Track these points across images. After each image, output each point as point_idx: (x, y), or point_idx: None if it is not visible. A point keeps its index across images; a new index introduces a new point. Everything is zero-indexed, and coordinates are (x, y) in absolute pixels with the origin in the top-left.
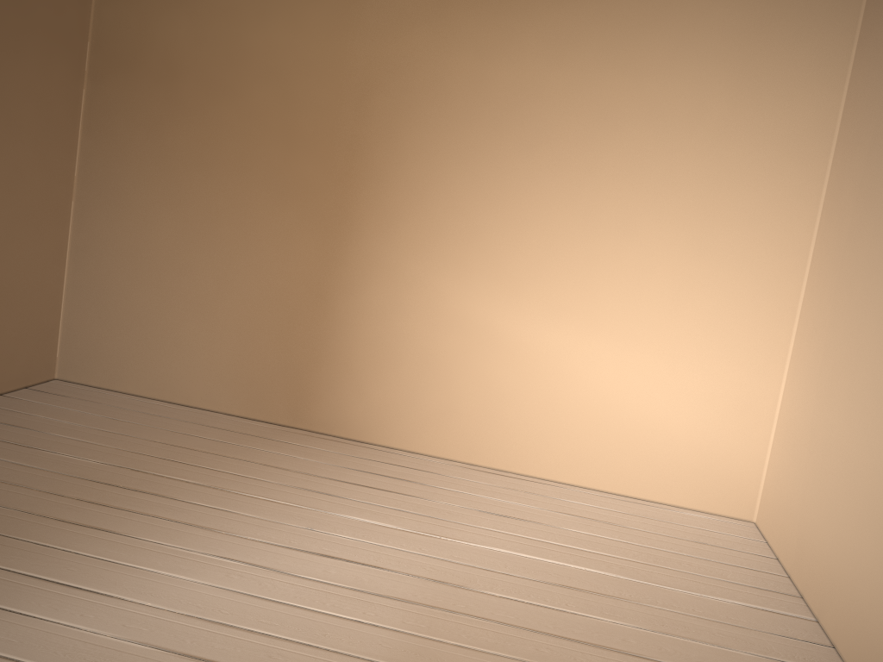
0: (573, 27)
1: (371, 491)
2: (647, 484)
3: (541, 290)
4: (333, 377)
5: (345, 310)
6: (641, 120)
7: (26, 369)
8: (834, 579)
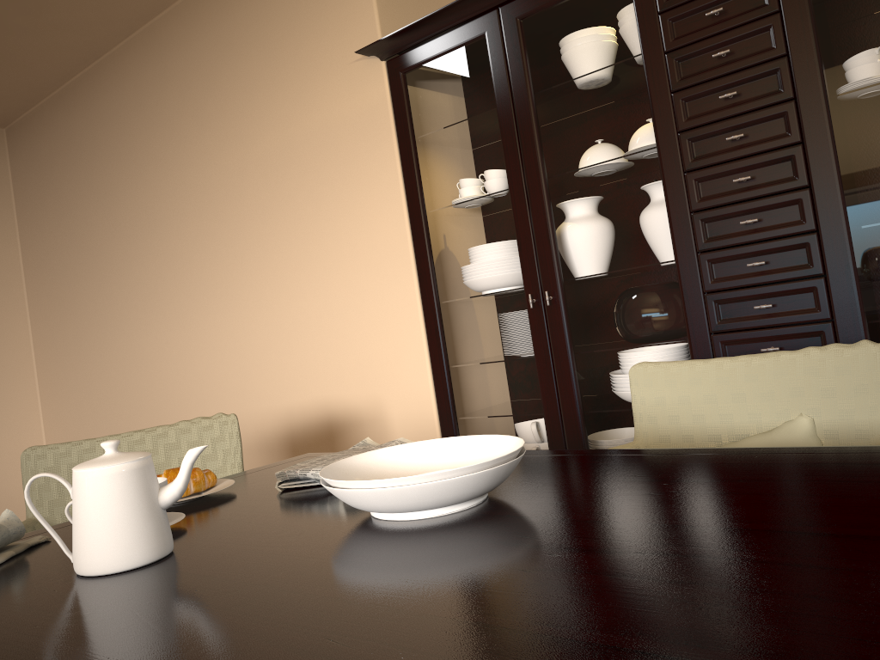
0: None
1: None
2: None
3: None
4: None
5: None
6: None
7: None
8: None
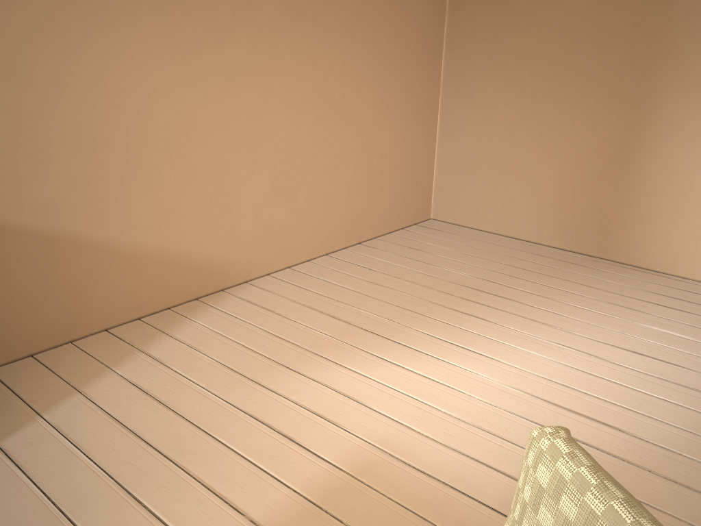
0: None
1: (668, 310)
2: None
3: None
4: (634, 221)
5: (645, 168)
6: None
7: (415, 212)
8: None
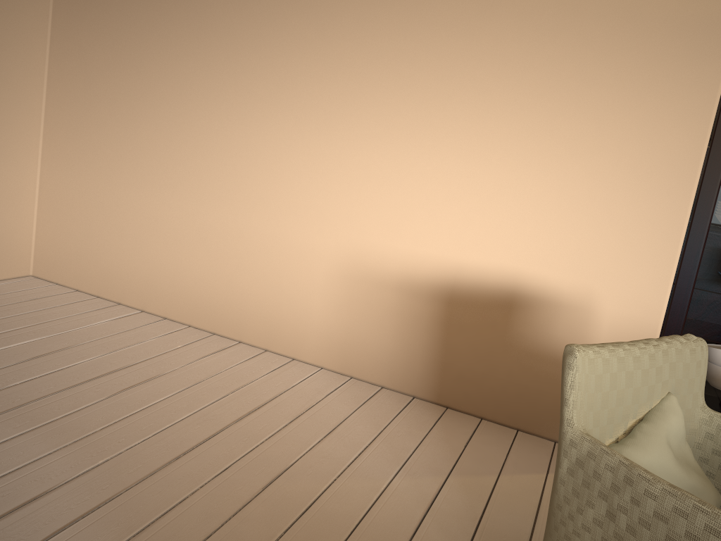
0: None
1: None
2: None
3: None
4: None
5: None
6: None
7: None
8: (153, 284)
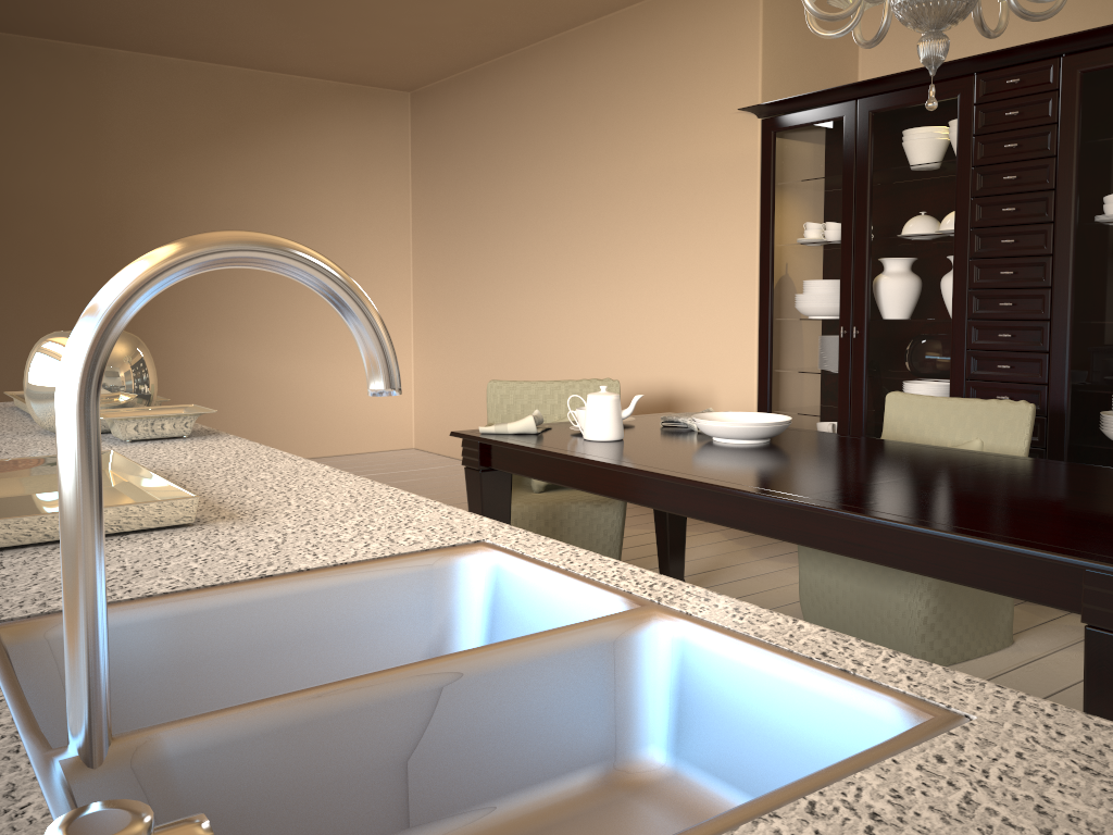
0: (258, 167)
1: None
2: (354, 444)
3: (269, 338)
4: None
5: None
6: (309, 223)
7: None
8: None
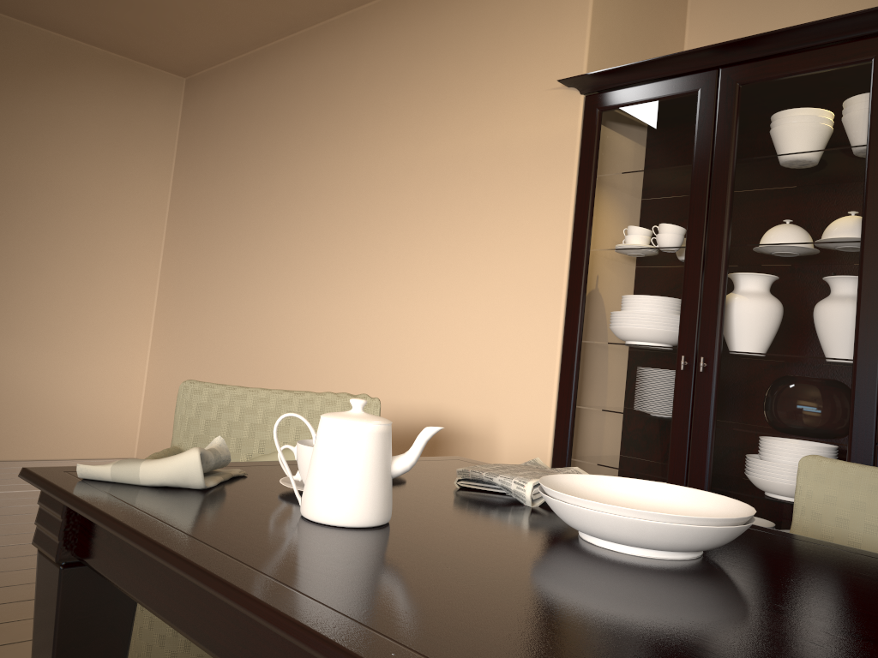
0: None
1: None
2: (62, 447)
3: None
4: None
5: None
6: (45, 192)
7: None
8: None
